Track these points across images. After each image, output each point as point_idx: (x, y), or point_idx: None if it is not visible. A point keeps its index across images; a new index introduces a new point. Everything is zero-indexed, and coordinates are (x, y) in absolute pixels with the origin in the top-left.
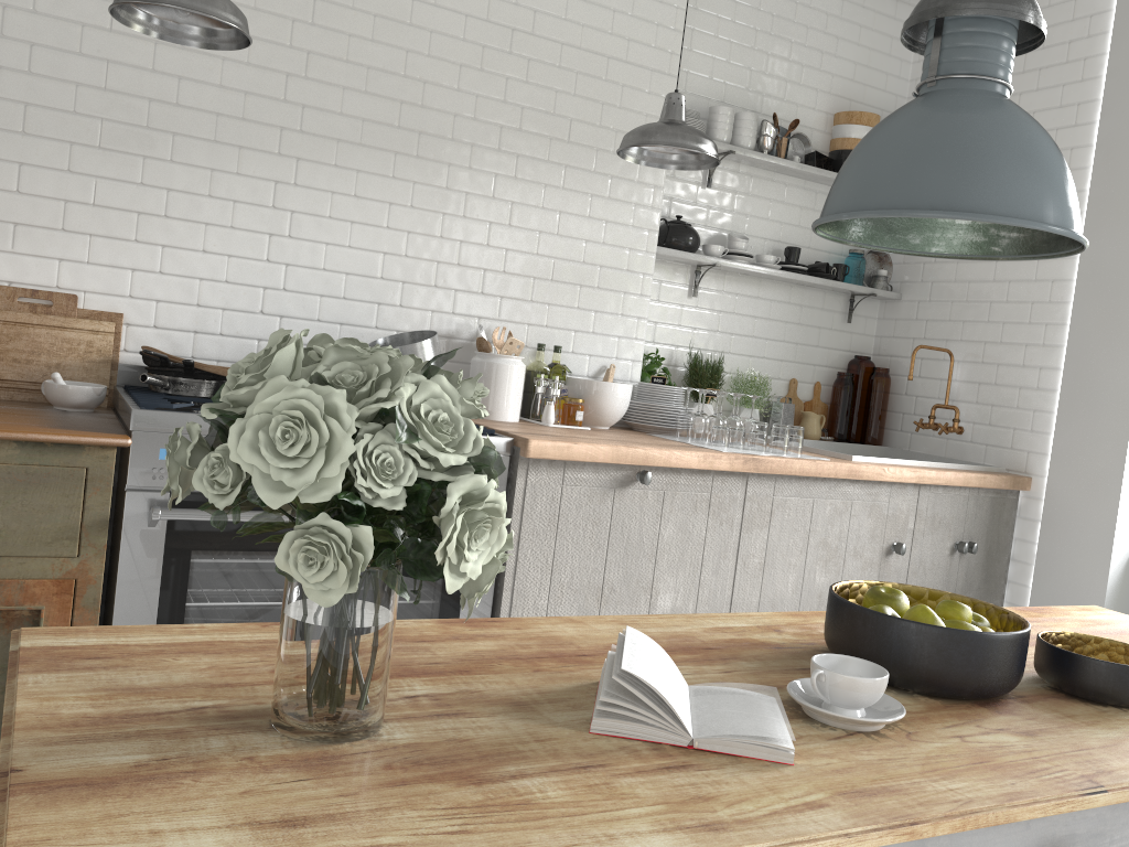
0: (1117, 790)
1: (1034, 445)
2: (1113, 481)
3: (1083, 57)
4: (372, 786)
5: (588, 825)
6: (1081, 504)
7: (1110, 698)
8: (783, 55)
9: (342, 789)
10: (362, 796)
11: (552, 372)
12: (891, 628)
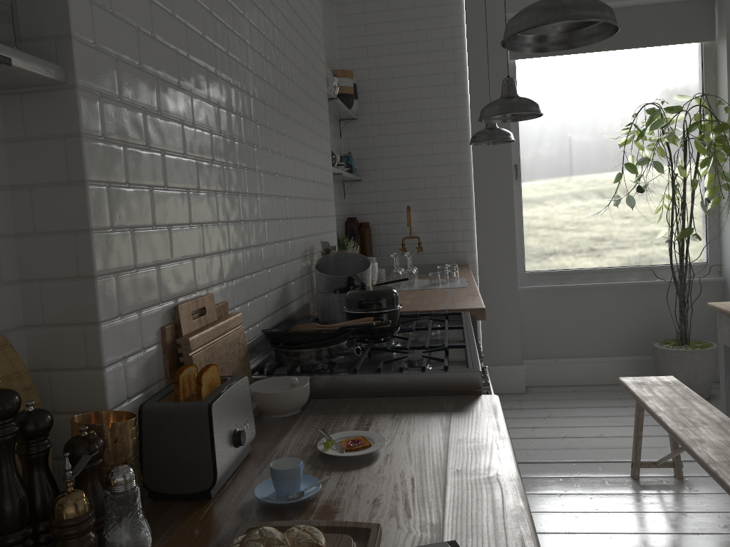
0: None
1: (466, 247)
2: (511, 256)
3: (452, 48)
4: None
5: None
6: (498, 271)
7: None
8: None
9: None
10: None
11: None
12: None
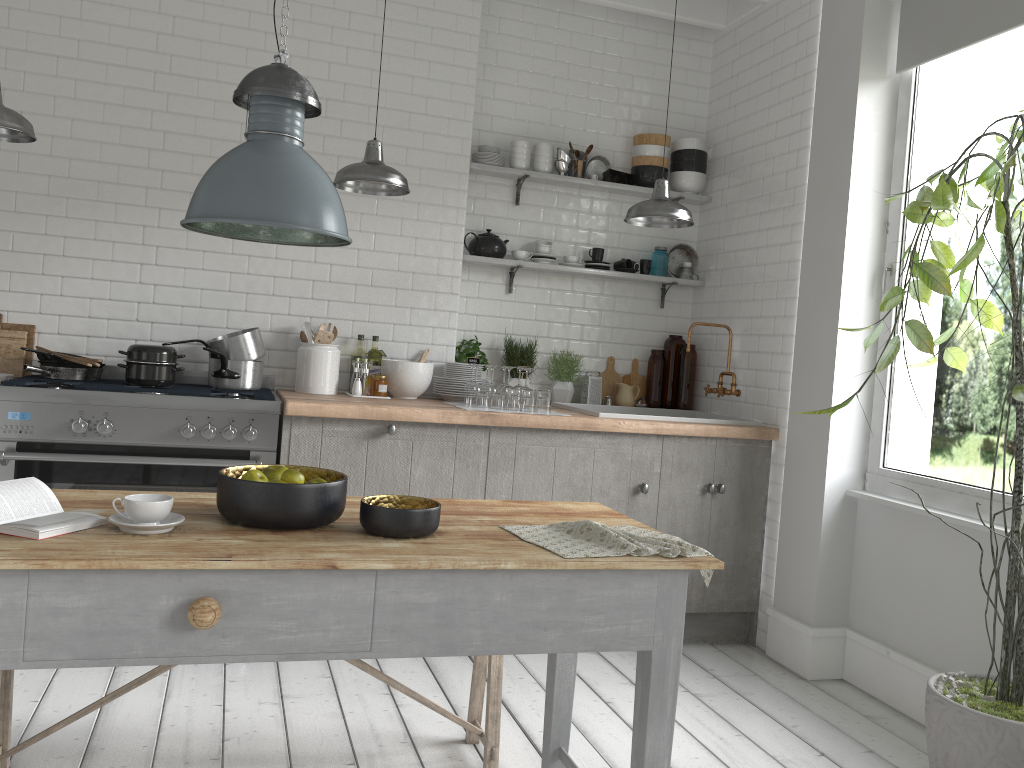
0: (241, 560)
1: (780, 401)
2: (824, 427)
3: (803, 74)
4: None
5: None
6: (806, 449)
7: (376, 530)
8: (581, 94)
9: None
10: None
11: (370, 356)
12: (223, 482)
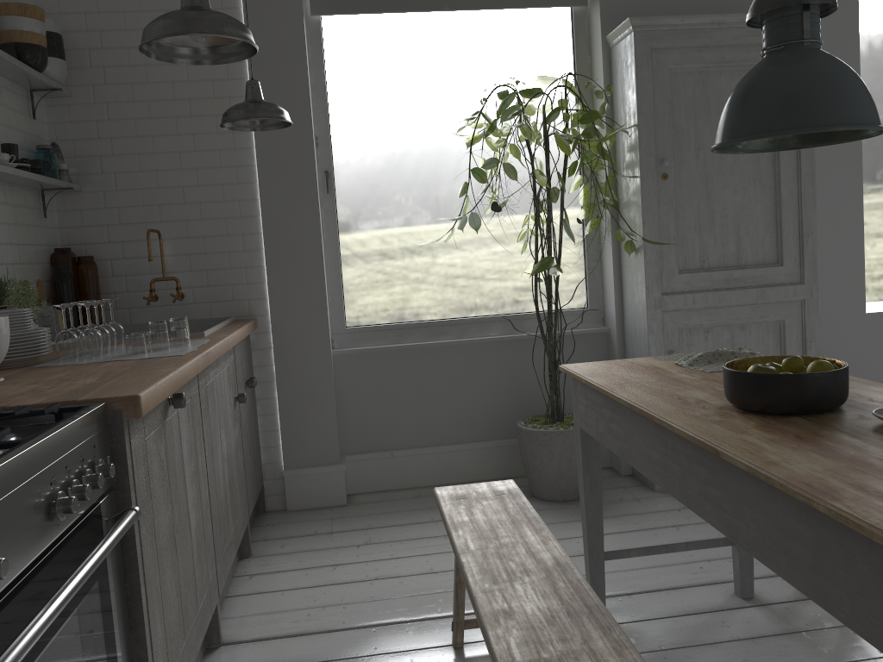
0: None
1: (253, 293)
2: (320, 305)
3: None
4: None
5: None
6: (301, 327)
7: None
8: None
9: None
10: None
11: None
12: (837, 376)
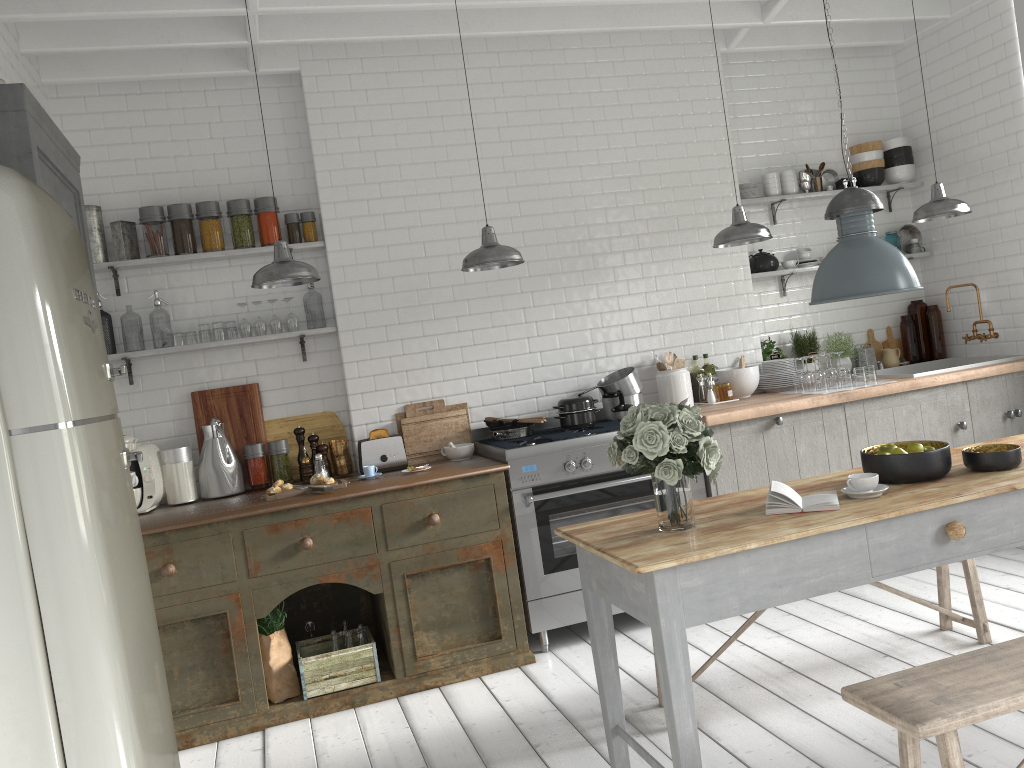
0: (968, 495)
1: None
2: None
3: (1006, 72)
4: (700, 535)
5: (768, 530)
6: None
7: (992, 467)
8: (802, 123)
9: (692, 536)
10: (699, 537)
11: (706, 370)
12: (883, 459)
